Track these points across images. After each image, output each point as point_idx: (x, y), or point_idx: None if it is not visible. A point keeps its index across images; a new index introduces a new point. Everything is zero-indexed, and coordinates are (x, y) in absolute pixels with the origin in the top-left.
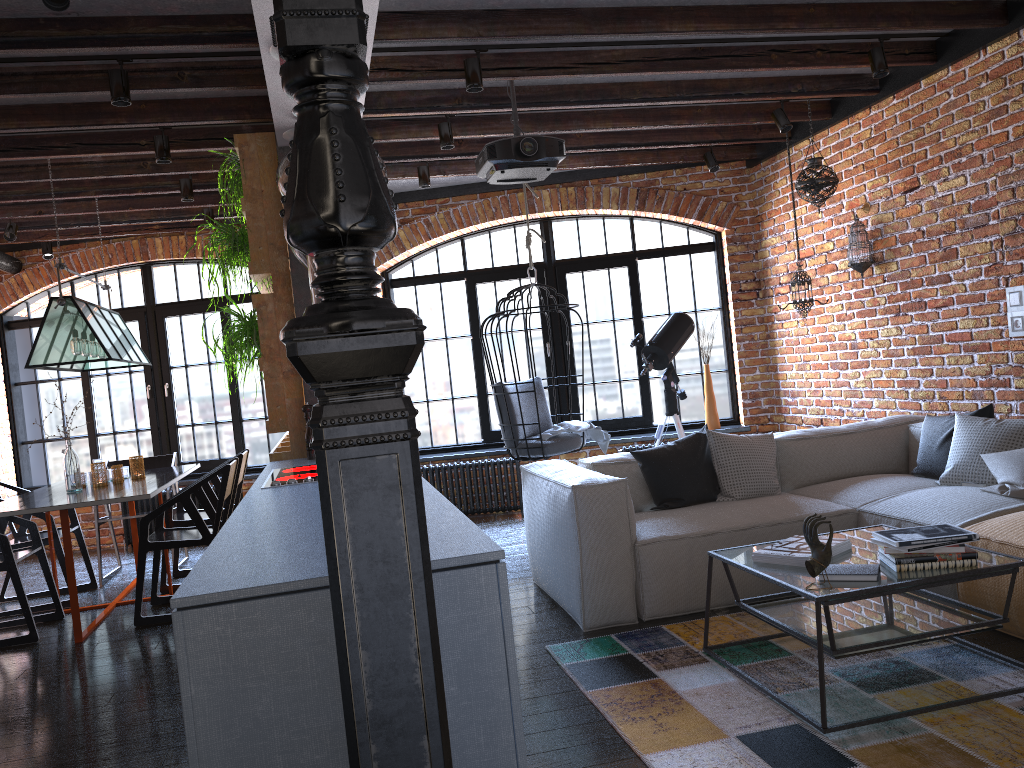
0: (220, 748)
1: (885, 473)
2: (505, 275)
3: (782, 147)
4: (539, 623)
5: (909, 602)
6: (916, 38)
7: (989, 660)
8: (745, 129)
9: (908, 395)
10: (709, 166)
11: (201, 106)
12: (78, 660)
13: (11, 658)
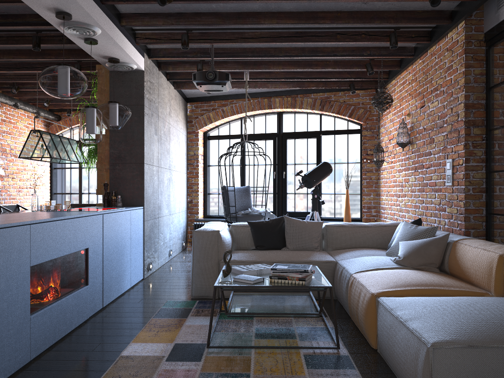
0: None
1: (383, 249)
2: (258, 138)
3: (385, 83)
4: (180, 292)
5: (302, 302)
6: (418, 29)
7: (328, 335)
8: (363, 73)
9: (416, 212)
10: (350, 90)
11: (84, 52)
12: None
13: None
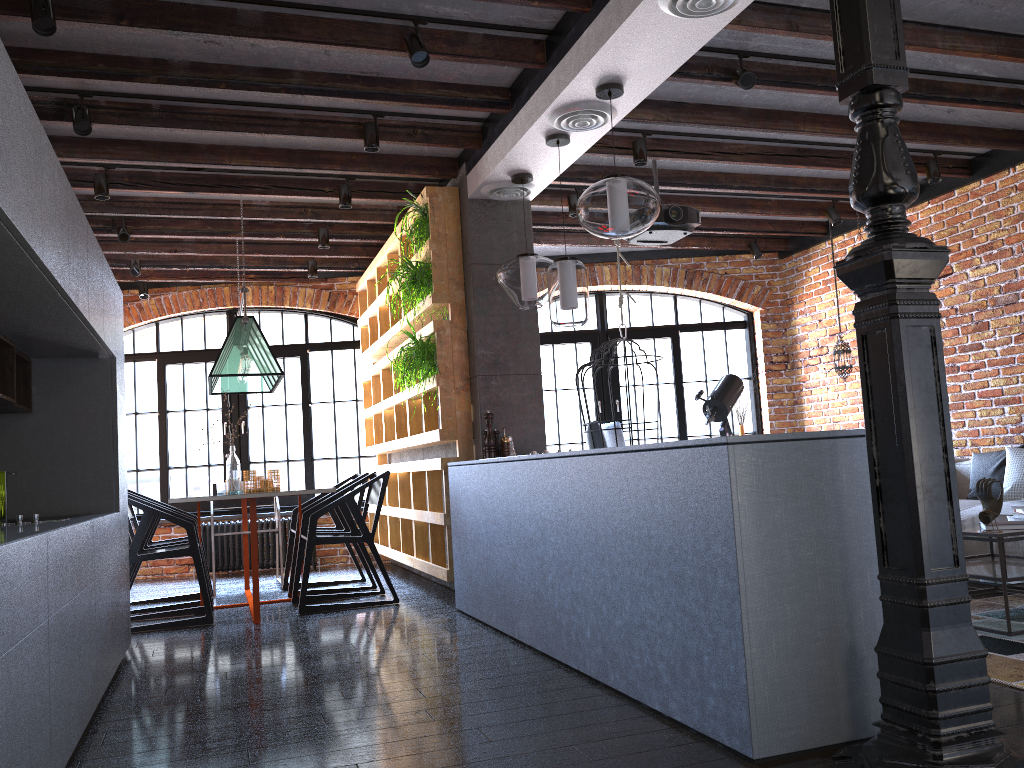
0: (754, 540)
1: None
2: (563, 339)
3: (817, 241)
4: None
5: None
6: (957, 156)
7: None
8: (791, 223)
9: None
10: (754, 253)
11: (400, 161)
12: (277, 631)
13: (204, 632)
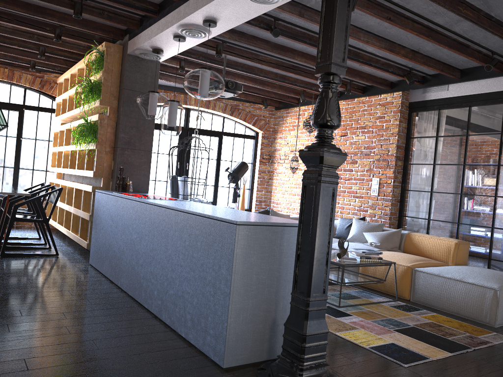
0: (240, 270)
1: None
2: None
3: (293, 106)
4: None
5: (351, 274)
6: (359, 84)
7: (373, 295)
8: (283, 96)
9: None
10: (264, 106)
11: (92, 24)
12: None
13: None
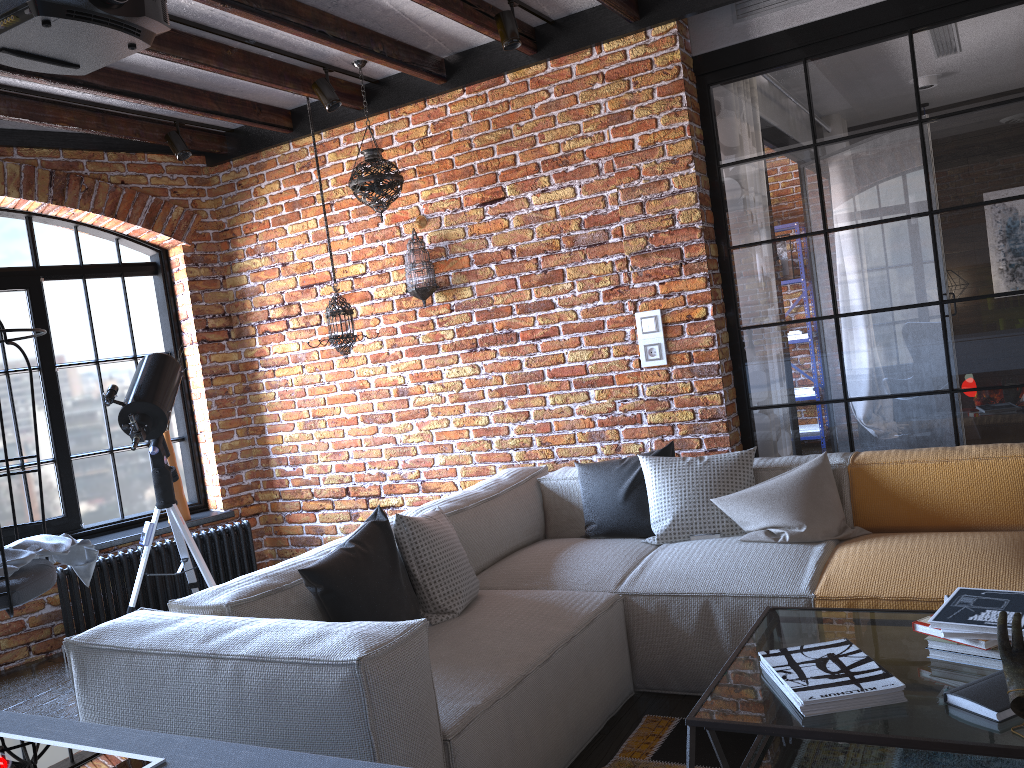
0: None
1: (533, 541)
2: None
3: (277, 141)
4: None
5: None
6: (525, 17)
7: None
8: (244, 105)
9: (492, 445)
10: (178, 151)
11: None
12: None
13: None
